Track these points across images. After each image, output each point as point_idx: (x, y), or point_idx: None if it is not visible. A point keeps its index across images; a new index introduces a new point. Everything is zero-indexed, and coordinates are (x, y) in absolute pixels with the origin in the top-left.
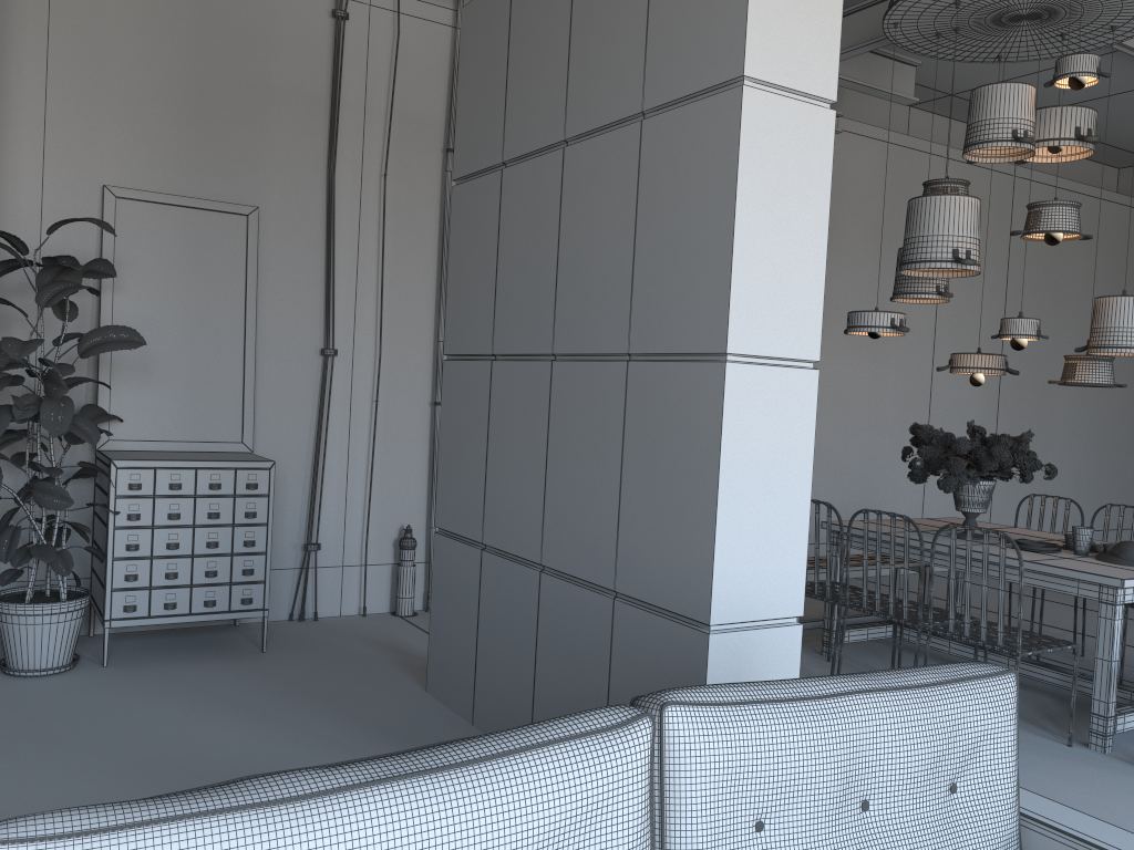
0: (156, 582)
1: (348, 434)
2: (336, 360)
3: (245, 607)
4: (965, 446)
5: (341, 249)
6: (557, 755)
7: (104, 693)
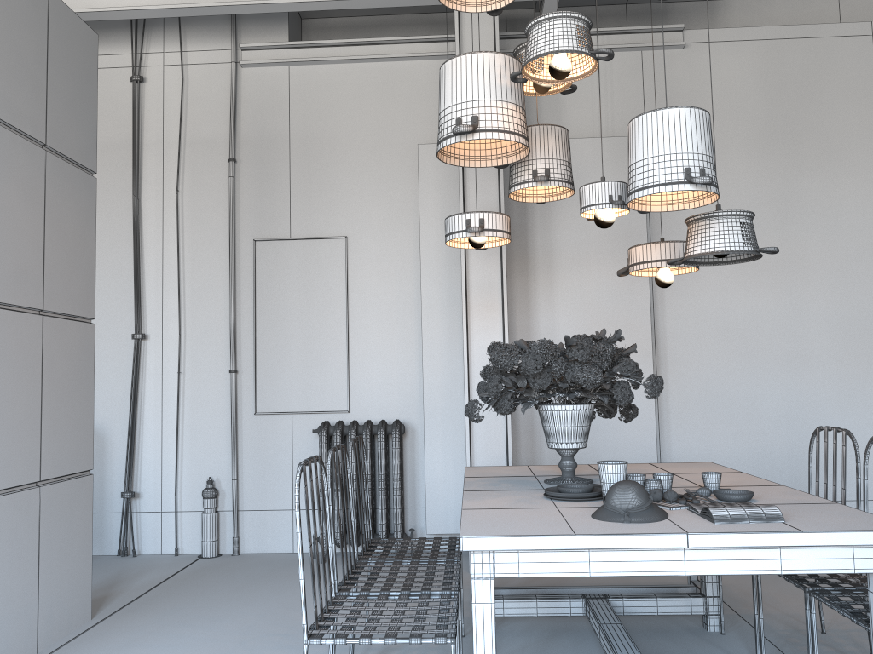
0: None
1: (161, 401)
2: (148, 342)
3: None
4: (503, 360)
5: (149, 254)
6: None
7: None
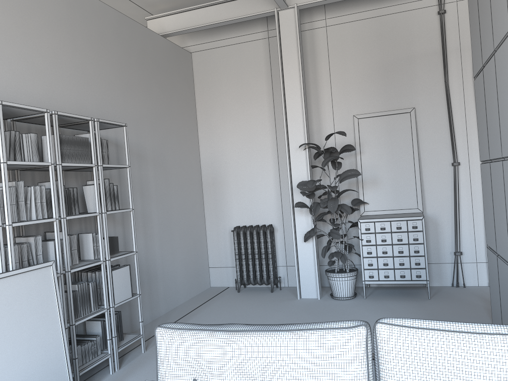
0: (380, 267)
1: (471, 200)
2: (460, 167)
3: (418, 278)
4: None
5: (456, 116)
6: (318, 333)
7: (357, 308)
